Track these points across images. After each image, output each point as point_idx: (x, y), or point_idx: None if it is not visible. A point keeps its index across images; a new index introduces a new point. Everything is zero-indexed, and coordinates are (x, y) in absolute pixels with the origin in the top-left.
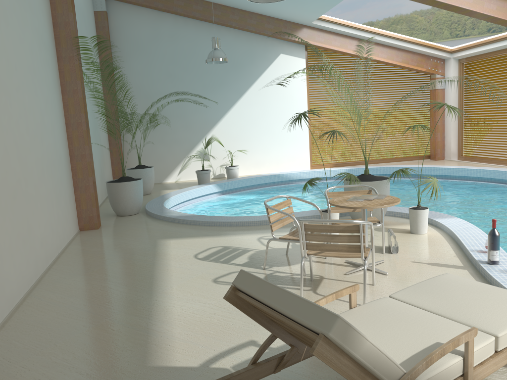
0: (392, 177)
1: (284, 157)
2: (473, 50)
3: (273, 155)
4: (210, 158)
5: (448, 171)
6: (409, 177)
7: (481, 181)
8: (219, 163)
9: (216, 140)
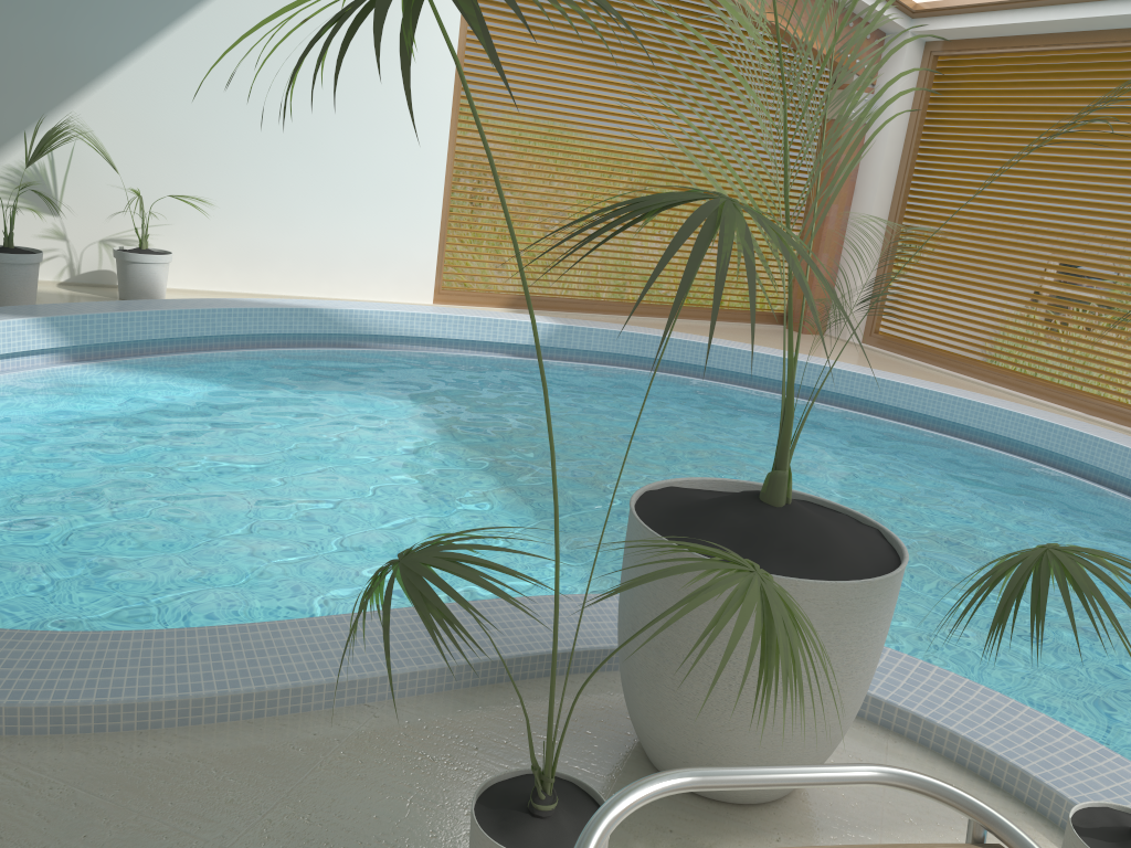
0: (688, 374)
1: (351, 249)
2: (988, 19)
3: (312, 234)
4: (61, 206)
5: (865, 386)
6: (739, 382)
7: (962, 436)
8: (99, 229)
9: (87, 139)
